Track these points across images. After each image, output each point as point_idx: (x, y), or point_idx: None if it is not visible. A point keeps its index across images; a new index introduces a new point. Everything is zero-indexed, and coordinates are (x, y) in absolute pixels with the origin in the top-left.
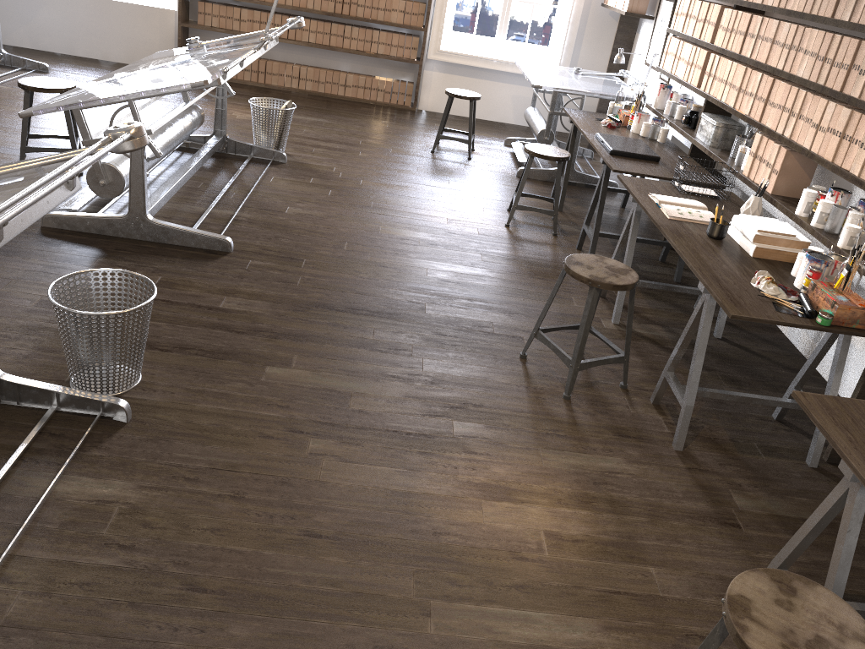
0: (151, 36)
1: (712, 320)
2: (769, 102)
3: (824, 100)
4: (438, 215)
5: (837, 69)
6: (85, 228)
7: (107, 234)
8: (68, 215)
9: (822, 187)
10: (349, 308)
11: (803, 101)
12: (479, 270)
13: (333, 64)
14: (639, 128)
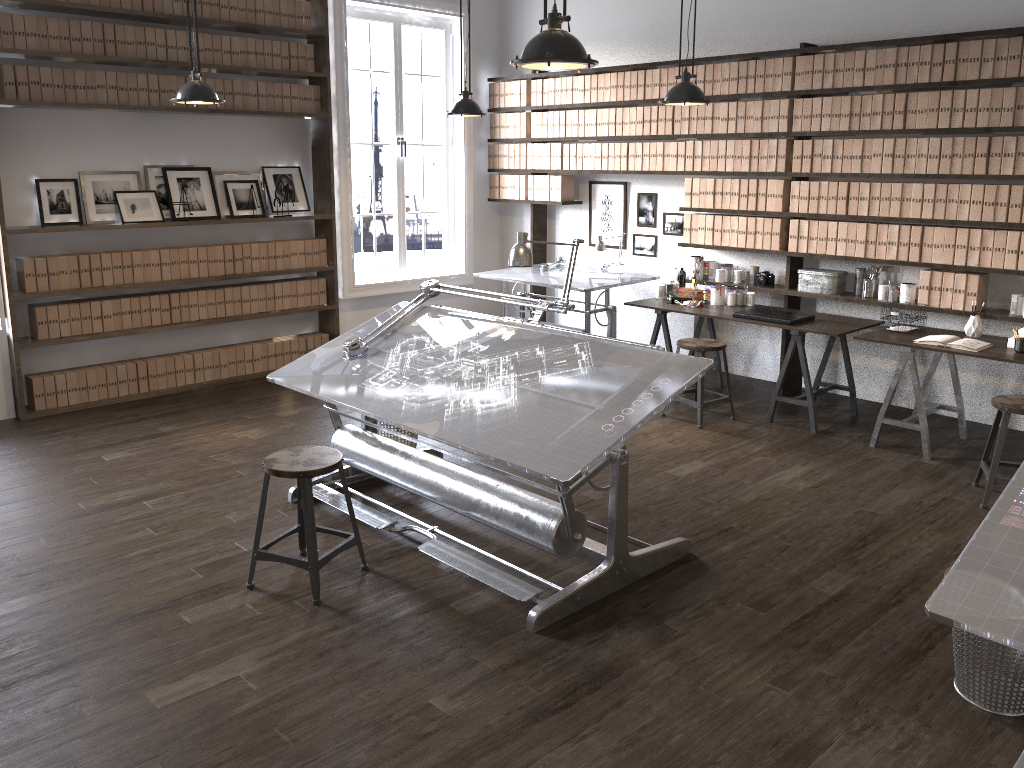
0: None
1: (934, 430)
2: (926, 245)
3: (1015, 232)
4: (655, 442)
5: (1018, 209)
6: (576, 606)
7: (595, 600)
8: (560, 598)
9: (1017, 294)
10: (858, 540)
11: (981, 237)
12: (798, 468)
13: (220, 339)
14: (722, 299)
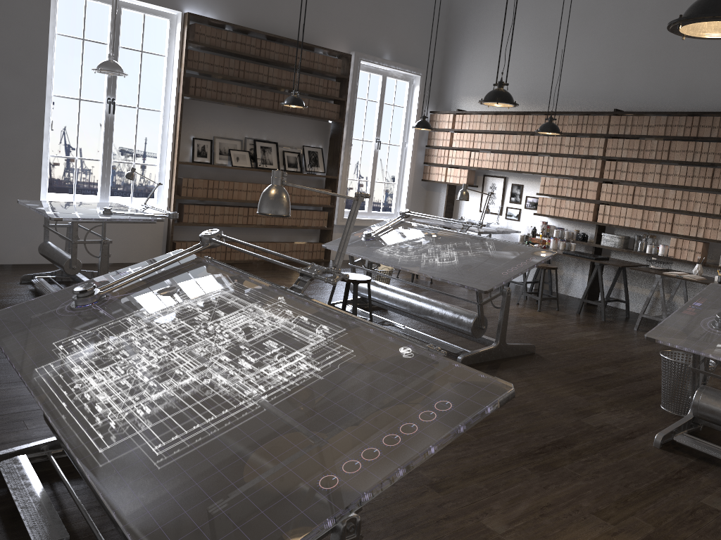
0: (144, 237)
1: None
2: (675, 224)
3: None
4: (514, 313)
5: None
6: (479, 360)
7: (488, 360)
8: (473, 353)
9: None
10: (622, 359)
11: (705, 221)
12: (593, 332)
13: (267, 238)
14: (556, 245)
